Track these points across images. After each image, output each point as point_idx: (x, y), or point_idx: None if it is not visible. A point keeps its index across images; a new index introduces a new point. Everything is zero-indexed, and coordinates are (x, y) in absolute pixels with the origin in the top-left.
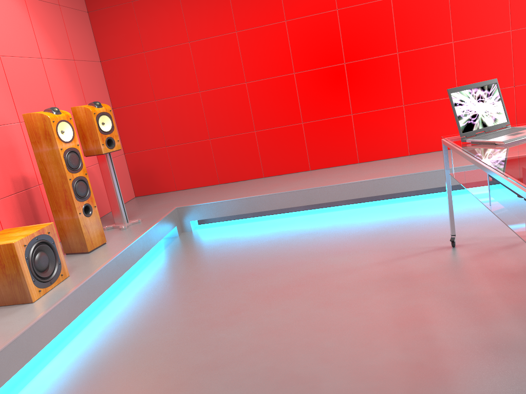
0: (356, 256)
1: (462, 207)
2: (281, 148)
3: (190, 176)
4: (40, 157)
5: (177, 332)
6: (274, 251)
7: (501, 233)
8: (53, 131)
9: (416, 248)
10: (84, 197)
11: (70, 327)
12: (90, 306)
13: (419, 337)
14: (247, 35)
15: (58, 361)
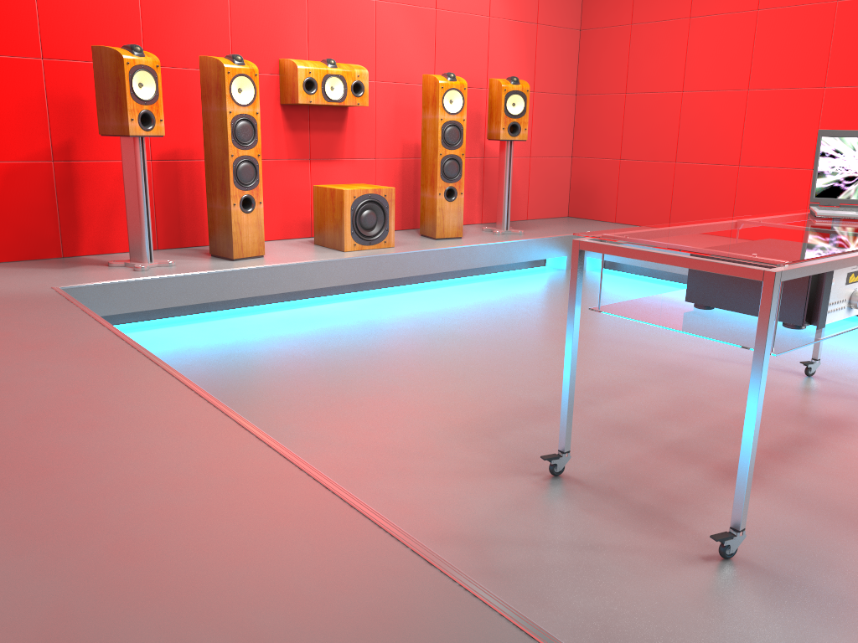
0: (683, 342)
1: None
2: (768, 201)
3: (636, 208)
4: (425, 124)
5: (428, 322)
6: None
7: None
8: (439, 97)
9: None
10: (451, 179)
11: (371, 292)
12: (405, 287)
13: (585, 399)
14: (771, 17)
15: (334, 305)
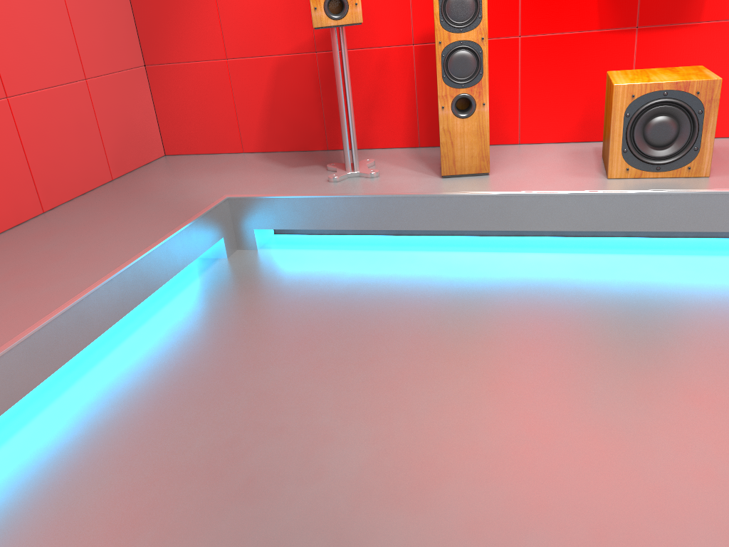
0: None
1: None
2: None
3: None
4: None
5: (619, 337)
6: None
7: None
8: None
9: None
10: None
11: (647, 243)
12: (720, 242)
13: None
14: None
15: (551, 258)
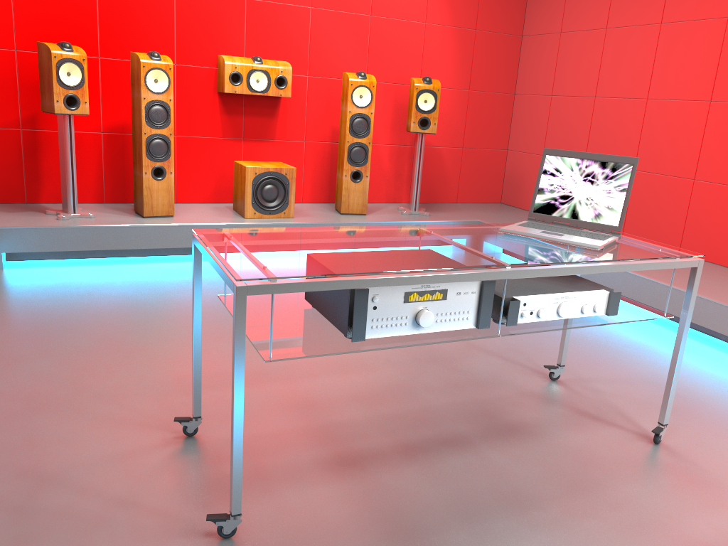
0: None
1: (726, 381)
2: (655, 206)
3: None
4: (341, 115)
5: None
6: None
7: (636, 409)
8: (348, 93)
9: (529, 360)
10: (357, 163)
11: None
12: None
13: (312, 372)
14: (672, 31)
15: None
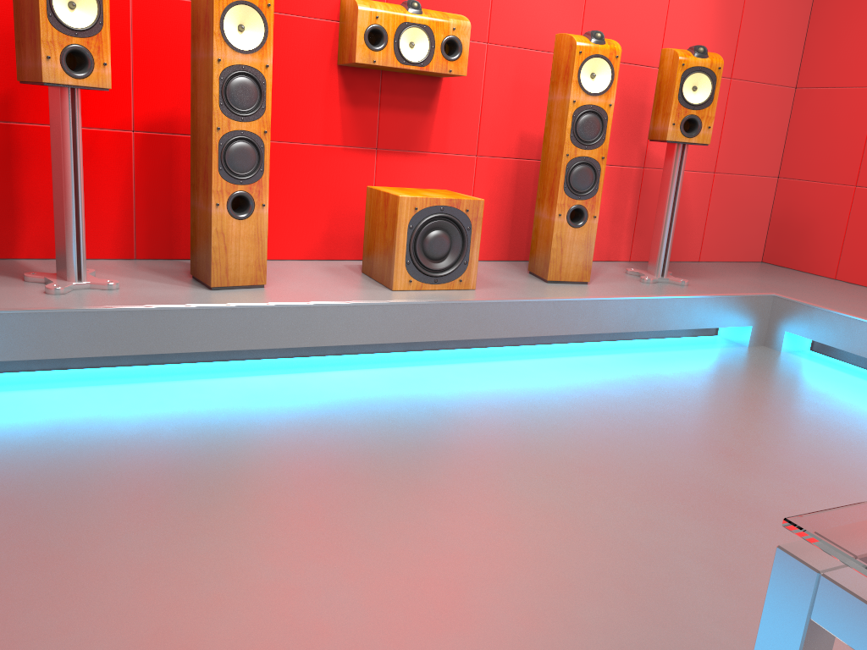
0: None
1: None
2: None
3: None
4: (550, 109)
5: (485, 434)
6: (836, 450)
7: None
8: (573, 68)
9: None
10: (580, 194)
11: (430, 355)
12: (486, 351)
13: None
14: None
15: (356, 374)
